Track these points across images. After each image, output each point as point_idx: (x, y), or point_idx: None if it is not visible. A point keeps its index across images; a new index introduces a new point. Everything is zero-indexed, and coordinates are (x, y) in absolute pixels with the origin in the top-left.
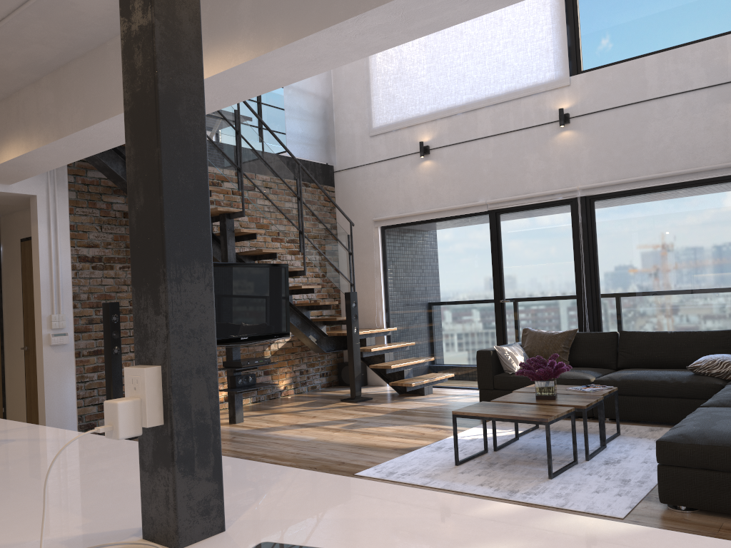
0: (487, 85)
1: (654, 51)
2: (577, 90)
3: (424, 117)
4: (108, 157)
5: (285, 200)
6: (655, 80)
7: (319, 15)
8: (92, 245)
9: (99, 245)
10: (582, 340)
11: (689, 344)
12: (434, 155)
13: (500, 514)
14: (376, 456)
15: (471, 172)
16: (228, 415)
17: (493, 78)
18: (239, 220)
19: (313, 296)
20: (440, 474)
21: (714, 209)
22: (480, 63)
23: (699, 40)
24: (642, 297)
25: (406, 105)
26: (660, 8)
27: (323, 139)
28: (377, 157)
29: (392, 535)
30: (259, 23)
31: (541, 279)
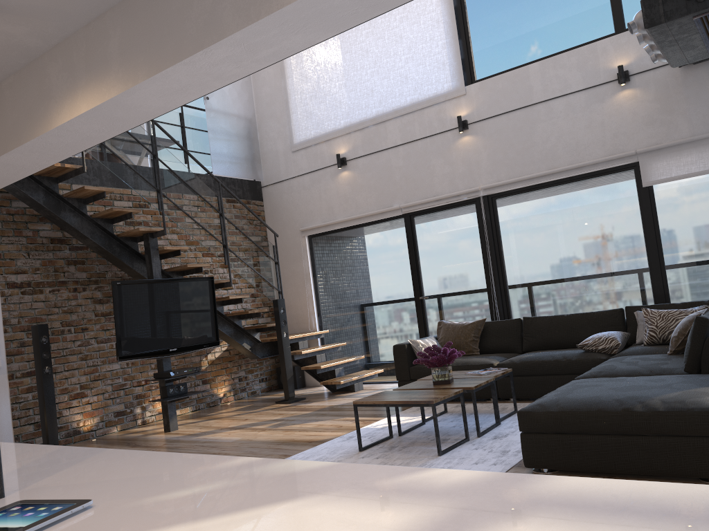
0: (393, 98)
1: (536, 59)
2: (473, 99)
3: (339, 131)
4: (29, 187)
5: (207, 216)
6: (539, 85)
7: (173, 50)
8: (20, 271)
9: (27, 271)
10: (490, 328)
11: (583, 325)
12: (351, 165)
13: (235, 465)
14: (291, 449)
15: (385, 179)
16: (163, 424)
17: (398, 91)
18: (168, 239)
19: (248, 306)
20: (343, 460)
21: (599, 199)
22: (385, 78)
23: (574, 47)
24: (544, 285)
25: (322, 121)
26: (539, 20)
27: (249, 157)
28: (299, 171)
29: (134, 487)
30: (126, 59)
31: (455, 274)
